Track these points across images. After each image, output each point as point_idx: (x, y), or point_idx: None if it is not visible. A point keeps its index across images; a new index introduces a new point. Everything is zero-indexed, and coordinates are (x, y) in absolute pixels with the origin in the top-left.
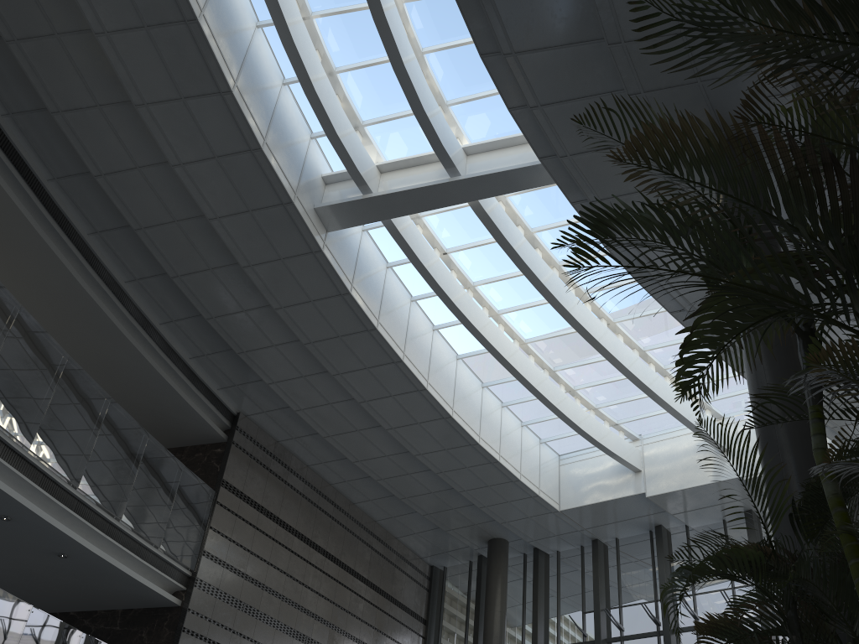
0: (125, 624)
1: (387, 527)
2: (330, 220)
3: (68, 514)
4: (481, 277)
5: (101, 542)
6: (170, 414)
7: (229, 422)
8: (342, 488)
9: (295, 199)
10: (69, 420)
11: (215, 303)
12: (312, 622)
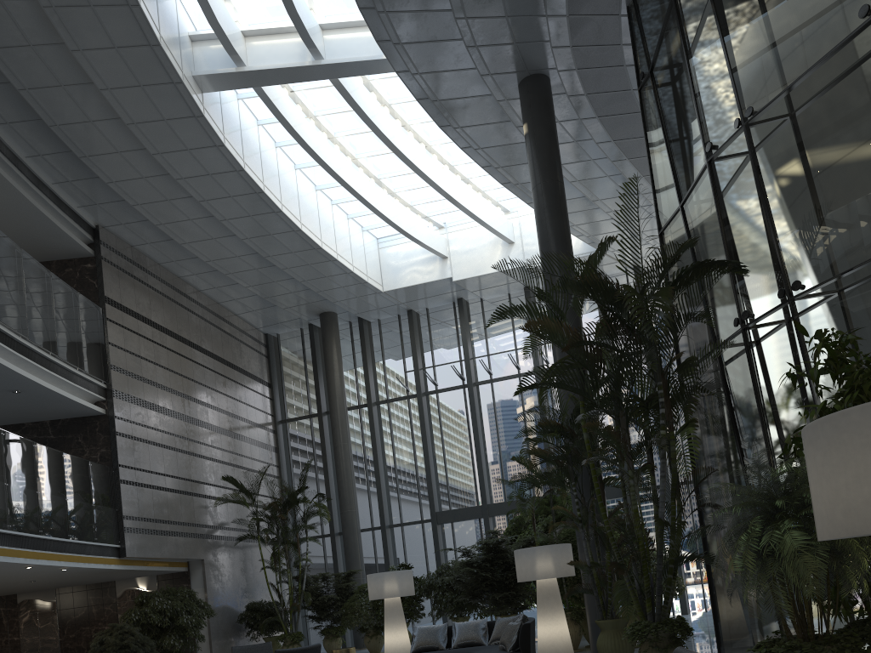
0: (58, 433)
1: (229, 307)
2: (206, 85)
3: (24, 361)
4: (322, 108)
5: (45, 376)
6: (40, 237)
7: (91, 236)
8: (190, 280)
9: (184, 78)
10: (7, 282)
11: (90, 146)
12: (195, 406)
